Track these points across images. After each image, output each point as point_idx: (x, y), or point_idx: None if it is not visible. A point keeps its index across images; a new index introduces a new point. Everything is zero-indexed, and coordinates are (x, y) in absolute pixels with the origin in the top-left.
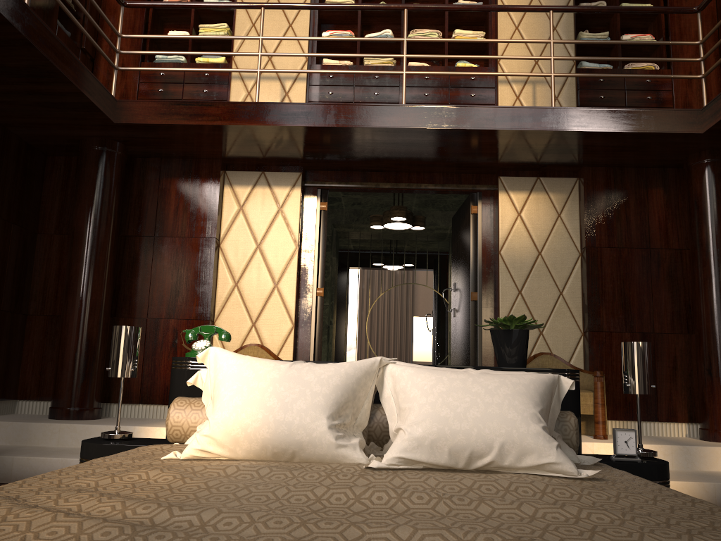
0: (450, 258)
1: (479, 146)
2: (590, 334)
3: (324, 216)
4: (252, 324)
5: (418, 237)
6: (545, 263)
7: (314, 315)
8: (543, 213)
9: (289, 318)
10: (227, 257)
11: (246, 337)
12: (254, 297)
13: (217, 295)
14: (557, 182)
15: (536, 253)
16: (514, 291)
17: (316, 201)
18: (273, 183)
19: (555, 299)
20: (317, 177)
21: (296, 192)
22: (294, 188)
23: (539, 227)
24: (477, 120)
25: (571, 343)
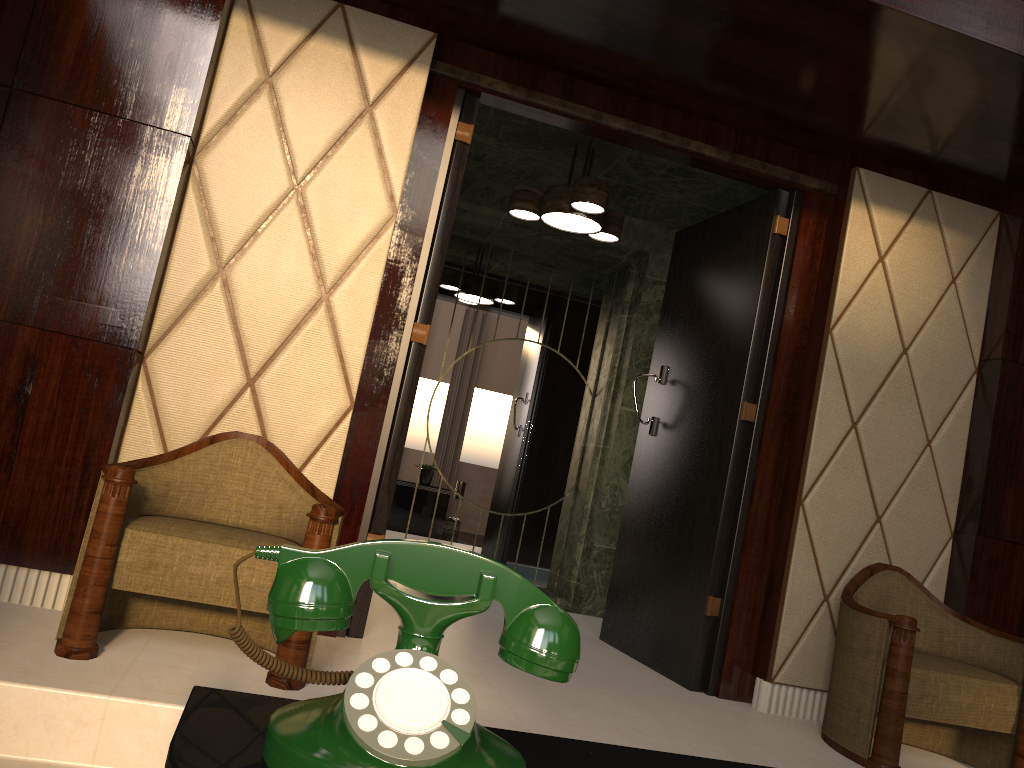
0: (612, 310)
1: (892, 79)
2: (978, 541)
3: (460, 157)
4: (246, 381)
5: (560, 254)
6: (910, 375)
7: (397, 385)
8: (928, 267)
9: (345, 383)
10: (208, 196)
11: (226, 410)
12: (264, 314)
13: (164, 288)
14: (963, 209)
15: (900, 349)
16: (844, 422)
17: (451, 117)
18: (363, 40)
19: (918, 453)
20: (464, 59)
21: (414, 78)
22: (413, 67)
23: (915, 295)
24: (949, 6)
25: (930, 550)
